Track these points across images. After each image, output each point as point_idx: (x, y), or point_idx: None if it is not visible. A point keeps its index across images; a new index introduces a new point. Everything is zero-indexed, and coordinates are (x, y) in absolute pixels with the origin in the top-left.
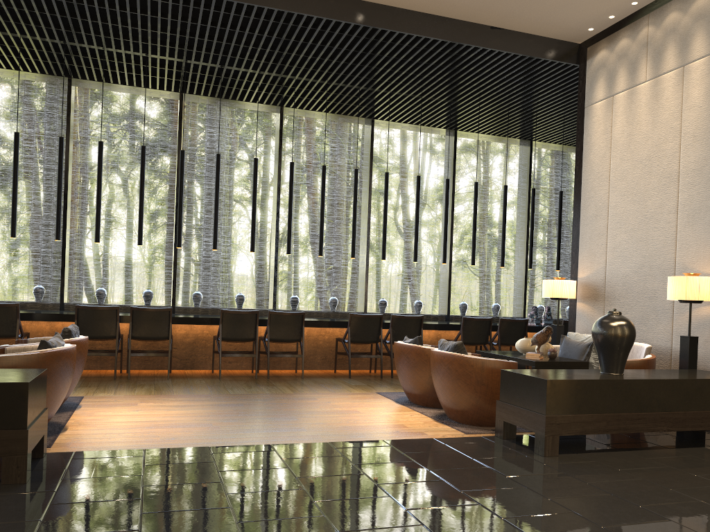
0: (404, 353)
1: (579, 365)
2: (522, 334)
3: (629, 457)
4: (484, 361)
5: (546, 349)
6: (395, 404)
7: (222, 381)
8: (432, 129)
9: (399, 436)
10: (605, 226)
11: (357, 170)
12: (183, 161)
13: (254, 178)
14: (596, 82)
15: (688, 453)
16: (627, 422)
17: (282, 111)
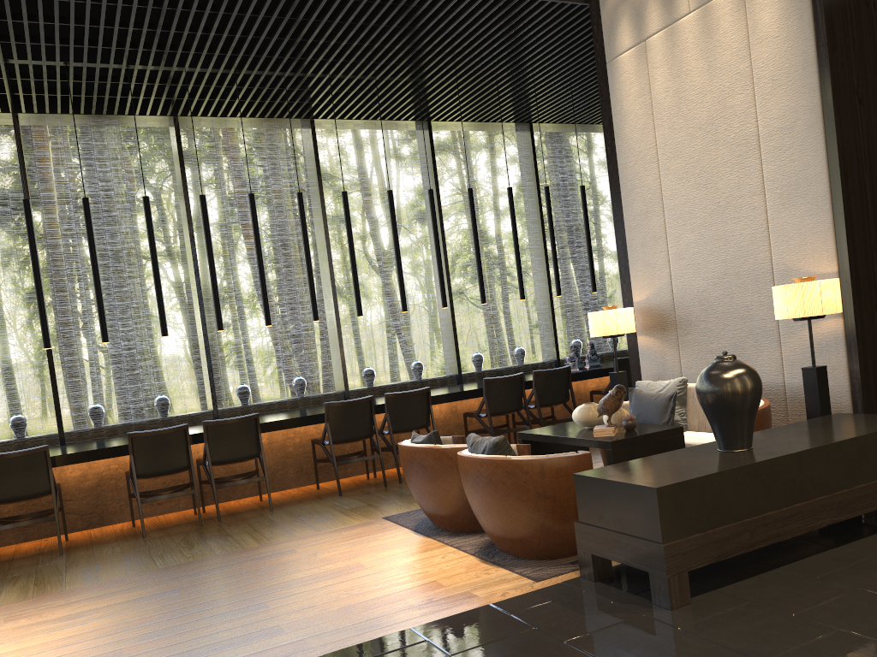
0: (416, 460)
1: (671, 434)
2: (565, 387)
3: (792, 581)
4: (543, 461)
5: (620, 417)
6: (415, 538)
7: (147, 542)
8: (396, 123)
9: (436, 610)
10: (662, 225)
11: (301, 194)
12: (30, 215)
13: (149, 226)
14: (618, 24)
15: (867, 551)
16: (777, 525)
17: (177, 123)
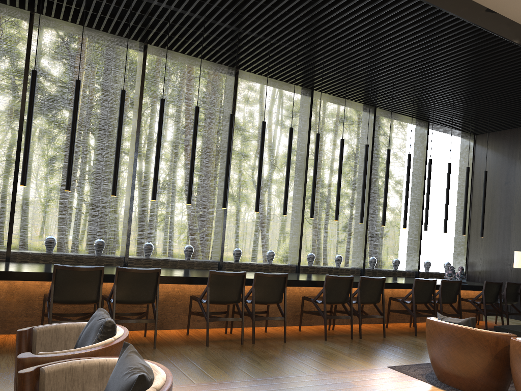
0: (456, 336)
1: None
2: (456, 293)
3: None
4: None
5: None
6: None
7: (214, 351)
8: (357, 104)
9: None
10: None
11: (319, 135)
12: (163, 110)
13: (230, 134)
14: None
15: None
16: None
17: (237, 74)
